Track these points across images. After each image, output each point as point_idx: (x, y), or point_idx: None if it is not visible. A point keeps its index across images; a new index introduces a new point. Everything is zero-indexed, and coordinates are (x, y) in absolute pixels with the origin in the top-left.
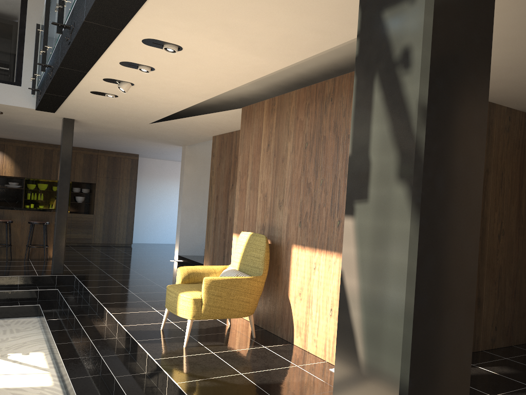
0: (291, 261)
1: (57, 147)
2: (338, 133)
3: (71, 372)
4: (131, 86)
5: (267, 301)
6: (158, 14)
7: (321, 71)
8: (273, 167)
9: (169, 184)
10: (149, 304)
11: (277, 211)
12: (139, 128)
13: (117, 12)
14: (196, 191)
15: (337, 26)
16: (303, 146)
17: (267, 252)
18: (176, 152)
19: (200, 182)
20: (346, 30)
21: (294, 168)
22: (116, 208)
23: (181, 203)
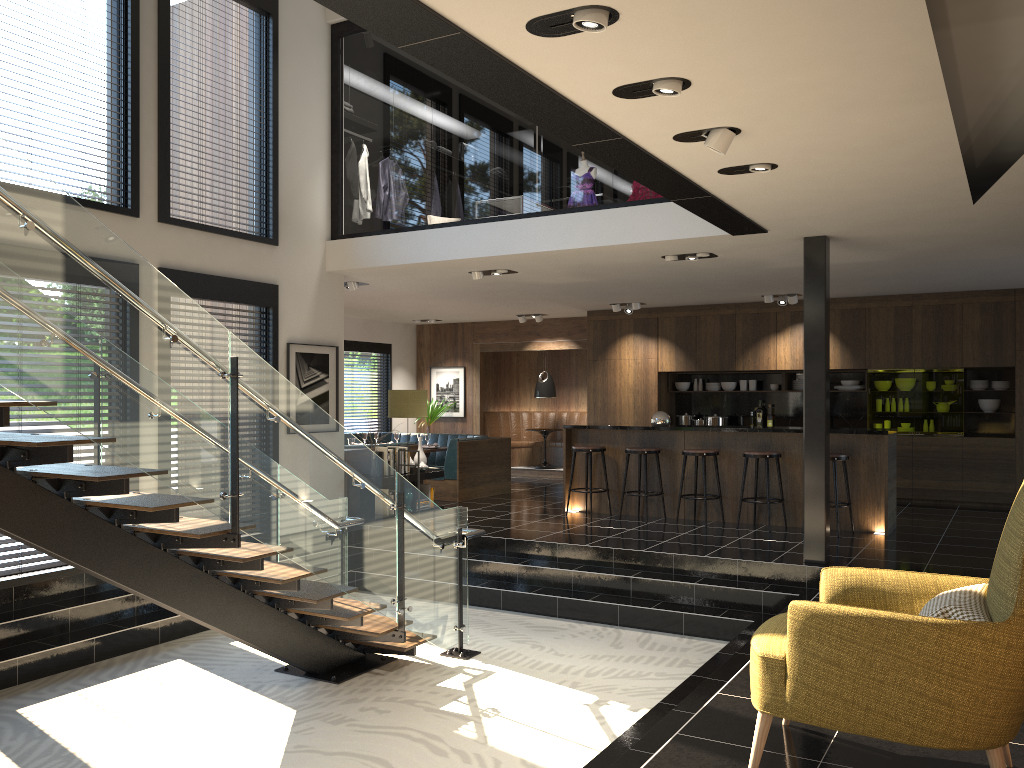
0: None
1: (920, 299)
2: None
3: (592, 765)
4: (731, 134)
5: None
6: None
7: None
8: None
9: None
10: None
11: None
12: (979, 220)
13: (377, 3)
14: None
15: None
16: None
17: None
18: None
19: None
20: None
21: None
22: None
23: None
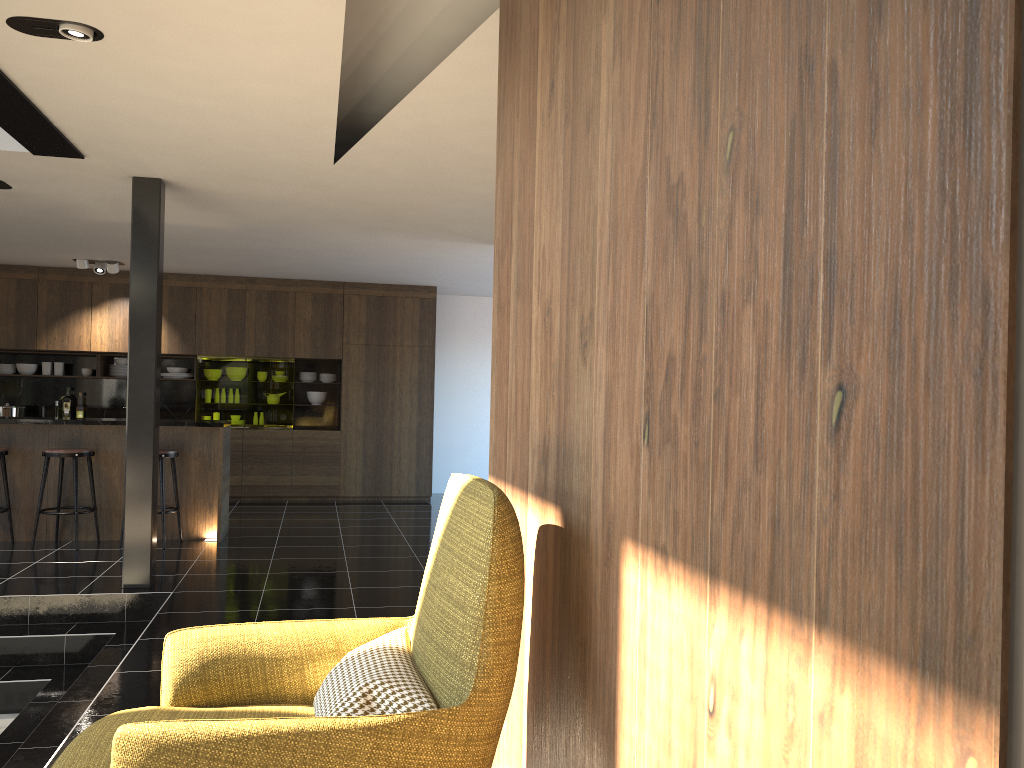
0: (621, 630)
1: (255, 284)
2: None
3: None
4: None
5: None
6: None
7: None
8: (563, 177)
9: None
10: None
11: (577, 371)
12: (334, 188)
13: None
14: None
15: None
16: None
17: (504, 581)
18: None
19: None
20: None
21: (620, 137)
22: (391, 414)
23: None
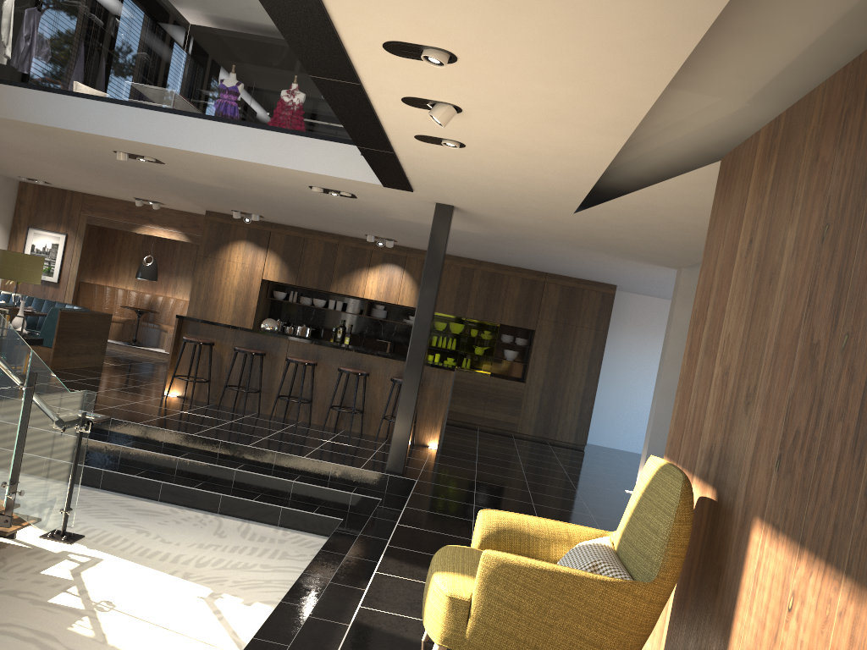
0: (745, 564)
1: (481, 265)
2: None
3: None
4: (454, 112)
5: None
6: None
7: None
8: (749, 299)
9: None
10: None
11: (740, 416)
12: (567, 224)
13: None
14: None
15: None
16: (819, 235)
17: (682, 524)
18: None
19: None
20: None
21: (789, 300)
22: (565, 378)
23: (659, 381)
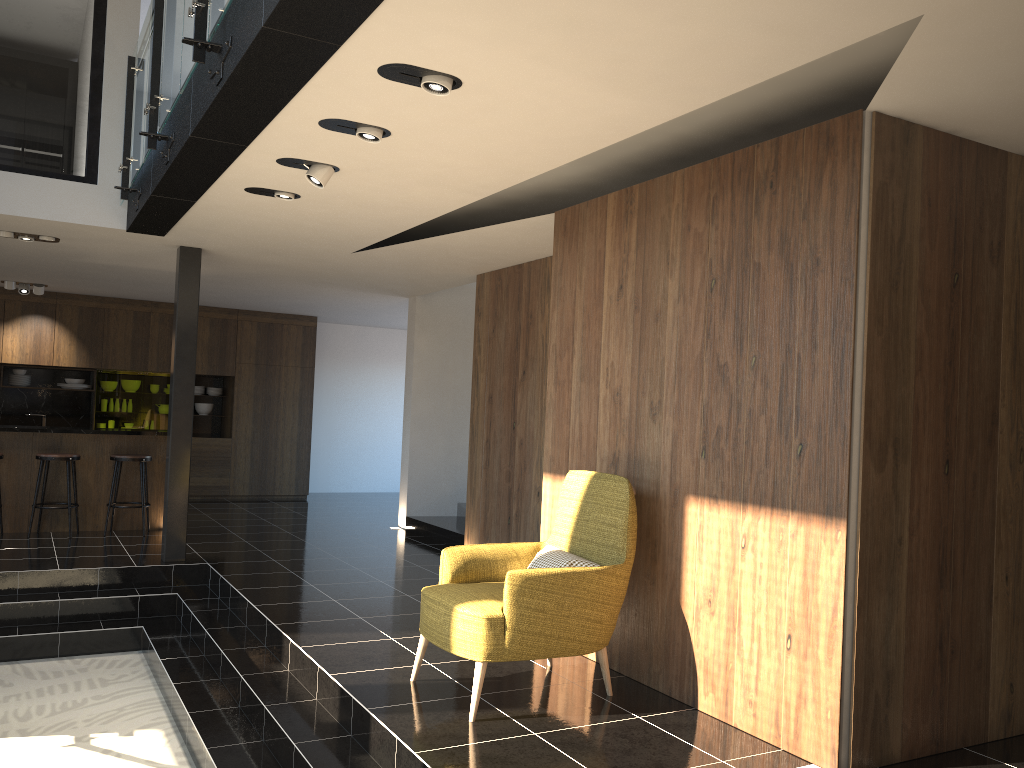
0: (685, 530)
1: (159, 307)
2: (791, 257)
3: None
4: (333, 172)
5: (631, 615)
6: (429, 4)
7: (730, 129)
8: (633, 334)
9: (376, 375)
10: (373, 624)
11: (647, 425)
12: (331, 262)
13: (340, 2)
14: (439, 387)
15: (825, 15)
16: (706, 286)
17: (633, 514)
18: (393, 310)
19: (447, 368)
20: (844, 23)
21: (684, 334)
22: (276, 425)
23: (410, 411)
